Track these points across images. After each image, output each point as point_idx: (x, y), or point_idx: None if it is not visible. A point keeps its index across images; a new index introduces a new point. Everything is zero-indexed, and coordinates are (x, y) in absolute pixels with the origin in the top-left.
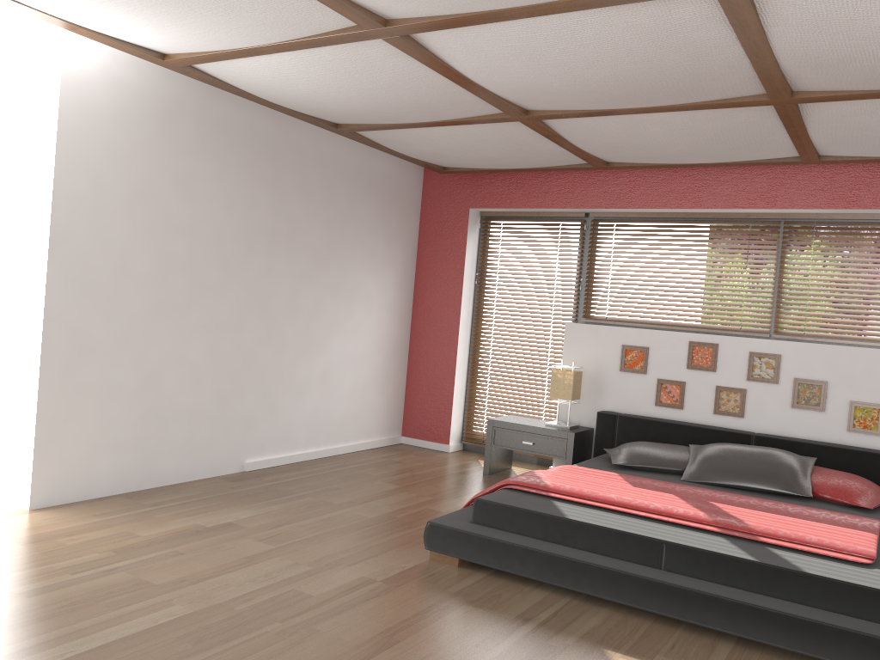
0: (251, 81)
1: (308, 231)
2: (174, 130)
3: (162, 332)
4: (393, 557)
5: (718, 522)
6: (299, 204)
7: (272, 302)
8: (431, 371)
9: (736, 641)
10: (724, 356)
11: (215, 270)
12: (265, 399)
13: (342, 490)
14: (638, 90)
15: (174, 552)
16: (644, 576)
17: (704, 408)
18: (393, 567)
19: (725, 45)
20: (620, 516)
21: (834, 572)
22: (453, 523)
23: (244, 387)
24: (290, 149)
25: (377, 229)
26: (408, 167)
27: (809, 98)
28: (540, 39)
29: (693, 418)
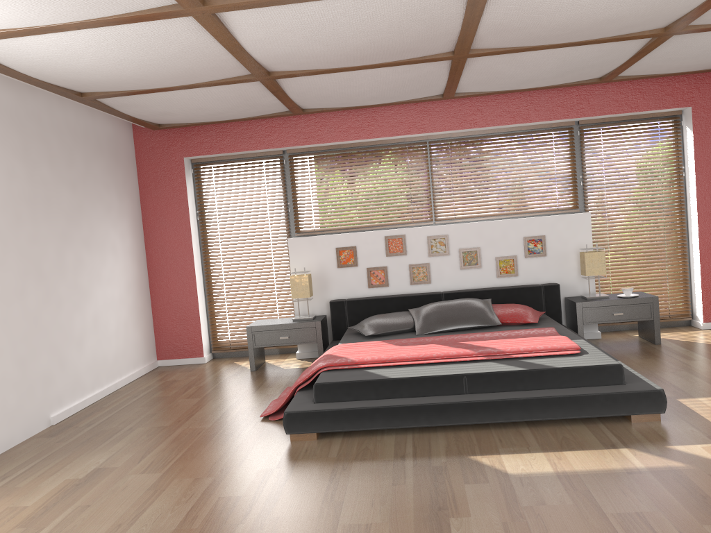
0: (25, 57)
1: (59, 194)
2: None
3: None
4: (263, 449)
5: (482, 352)
6: (48, 170)
7: (44, 264)
8: (175, 300)
9: (527, 425)
10: (411, 242)
11: None
12: (55, 355)
13: (158, 414)
14: (376, 53)
15: (78, 507)
16: (463, 401)
17: (403, 282)
18: (272, 455)
19: (453, 19)
20: (419, 367)
21: (570, 363)
22: (304, 408)
23: (37, 348)
24: (32, 119)
25: (109, 185)
26: (121, 127)
27: (479, 54)
28: (330, 15)
29: (397, 291)
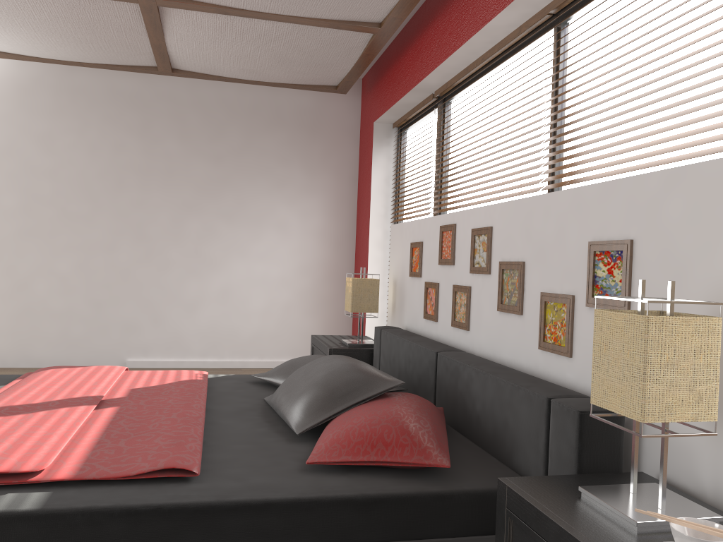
0: (5, 46)
1: (190, 167)
2: (32, 101)
3: (31, 250)
4: None
5: None
6: (177, 144)
7: (150, 228)
8: None
9: None
10: (459, 240)
11: (81, 203)
12: (147, 309)
13: None
14: None
15: None
16: None
17: (448, 319)
18: None
19: None
20: None
21: None
22: None
23: (121, 297)
24: (162, 99)
25: (290, 159)
26: (334, 96)
27: None
28: None
29: (442, 333)
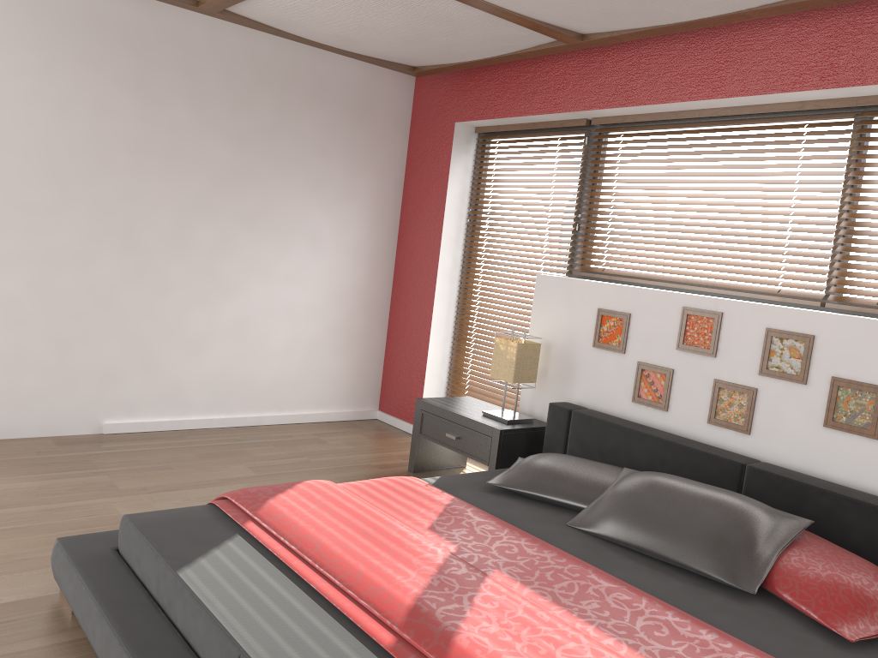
0: None
1: (204, 147)
2: None
3: None
4: (17, 581)
5: (409, 628)
6: (187, 112)
7: (144, 232)
8: (408, 333)
9: None
10: (730, 333)
11: (42, 188)
12: (135, 350)
13: (168, 471)
14: None
15: None
16: None
17: (696, 413)
18: None
19: None
20: (283, 583)
21: None
22: (83, 547)
23: (99, 333)
24: (169, 41)
25: (330, 150)
26: (386, 72)
27: None
28: None
29: (679, 426)
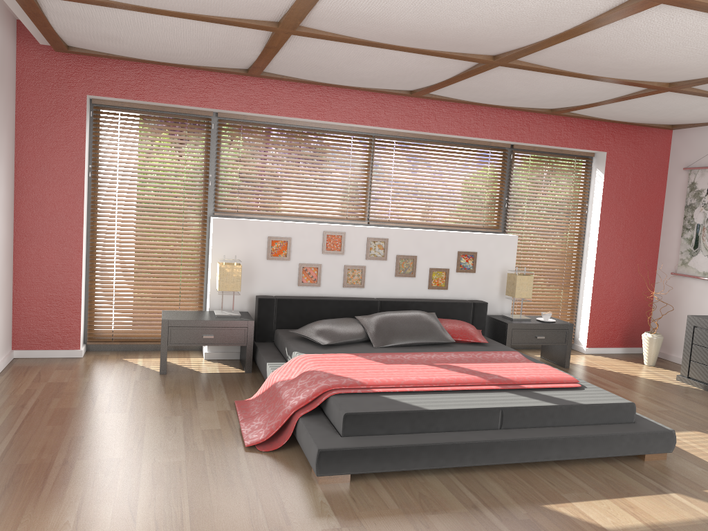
0: None
1: None
2: None
3: None
4: (294, 496)
5: (493, 381)
6: None
7: None
8: (49, 274)
9: (555, 462)
10: (350, 241)
11: None
12: None
13: (88, 438)
14: (447, 39)
15: None
16: (509, 438)
17: (336, 284)
18: (317, 507)
19: (560, 28)
20: (440, 395)
21: (587, 398)
22: (337, 443)
23: None
24: None
25: None
26: (8, 36)
27: (515, 65)
28: None
29: (328, 292)
